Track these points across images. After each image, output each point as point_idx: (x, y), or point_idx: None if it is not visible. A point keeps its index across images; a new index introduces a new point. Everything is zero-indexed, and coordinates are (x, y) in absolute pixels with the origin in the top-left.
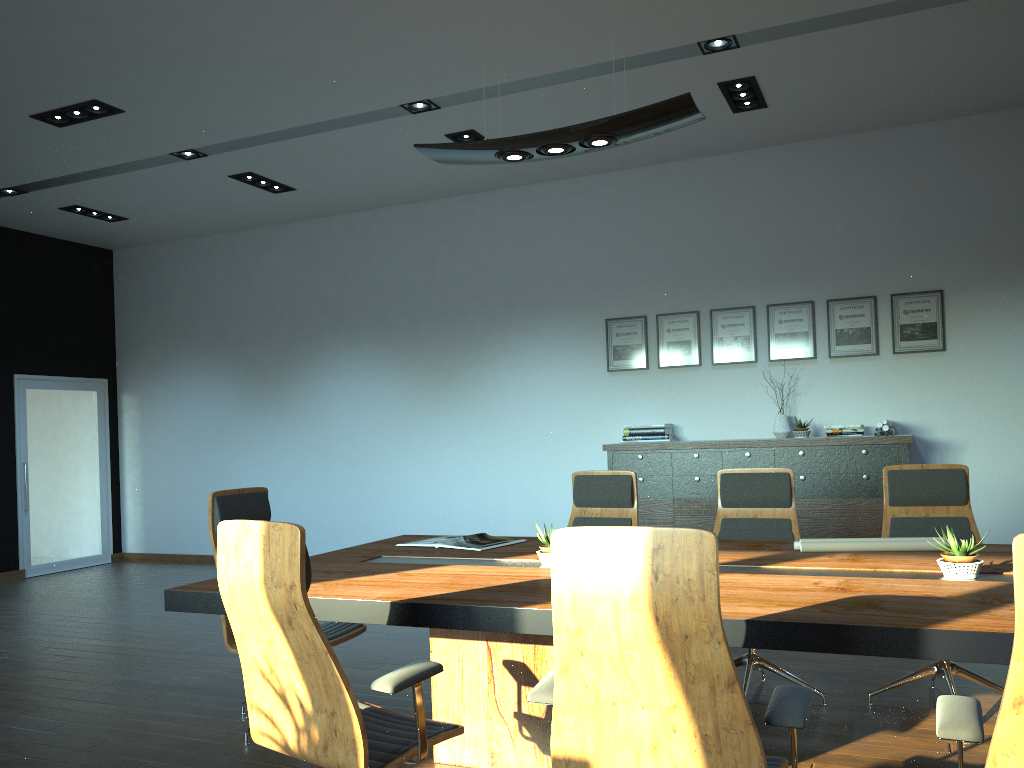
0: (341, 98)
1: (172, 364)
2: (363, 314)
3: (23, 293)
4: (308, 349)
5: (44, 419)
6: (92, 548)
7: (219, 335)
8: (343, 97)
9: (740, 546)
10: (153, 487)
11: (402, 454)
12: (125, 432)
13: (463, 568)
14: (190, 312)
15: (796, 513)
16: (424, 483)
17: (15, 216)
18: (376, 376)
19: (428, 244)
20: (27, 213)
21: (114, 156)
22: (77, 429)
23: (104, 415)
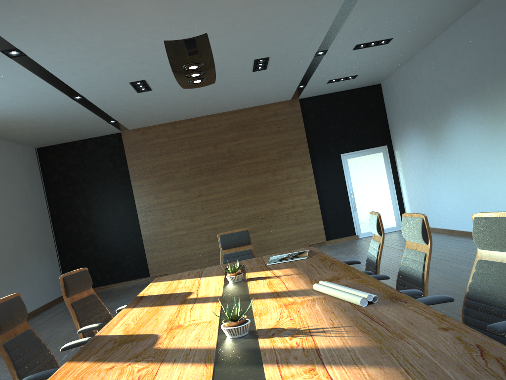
0: (317, 12)
1: (404, 133)
2: (460, 88)
3: (339, 119)
4: (444, 115)
5: (358, 170)
6: (391, 223)
7: (415, 115)
8: (317, 12)
9: (329, 278)
10: (410, 194)
11: (490, 170)
12: (398, 168)
13: (215, 278)
14: (405, 106)
15: (431, 249)
16: (503, 187)
17: (321, 90)
18: (472, 124)
19: (480, 34)
20: (322, 88)
21: (301, 66)
22: (375, 171)
23: (387, 162)
